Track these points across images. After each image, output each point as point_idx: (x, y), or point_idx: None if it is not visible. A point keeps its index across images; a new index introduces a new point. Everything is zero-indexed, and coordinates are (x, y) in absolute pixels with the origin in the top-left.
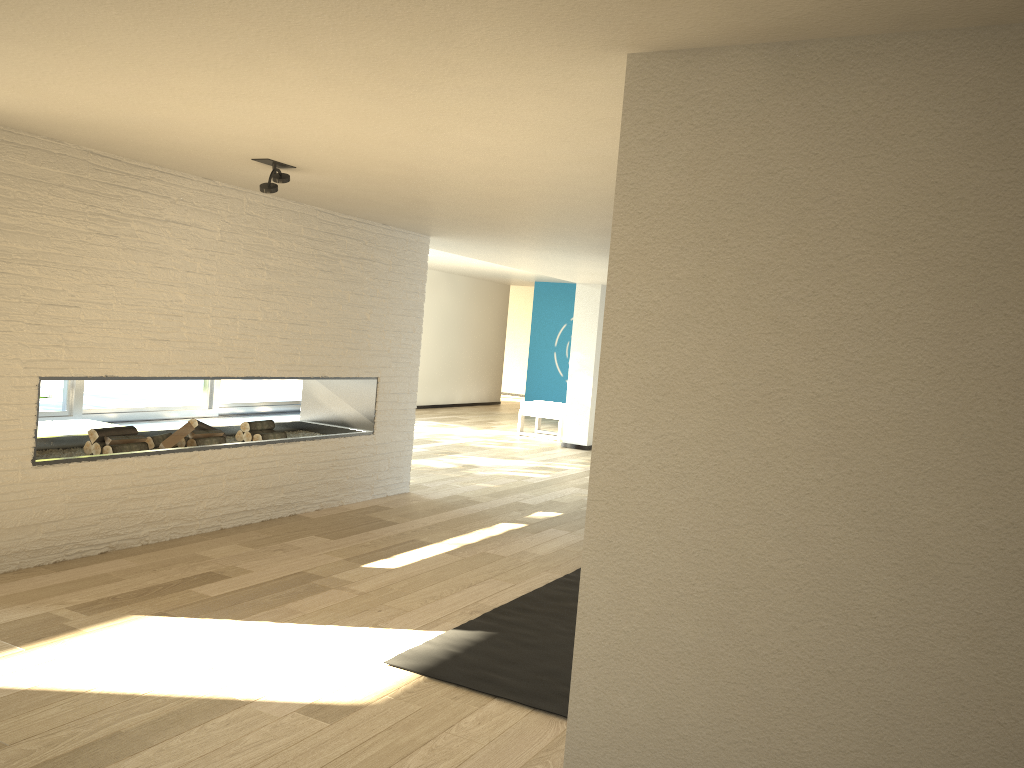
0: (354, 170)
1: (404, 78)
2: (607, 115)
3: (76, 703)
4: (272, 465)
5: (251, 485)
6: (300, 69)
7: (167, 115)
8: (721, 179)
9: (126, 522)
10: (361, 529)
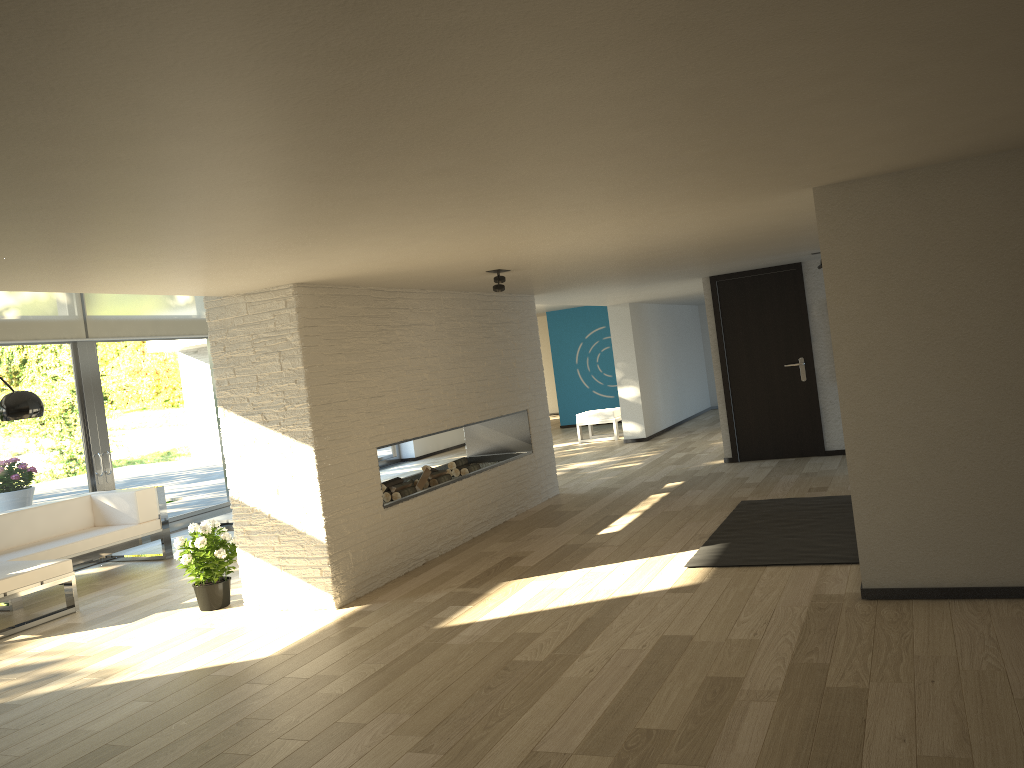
0: (551, 264)
1: (669, 216)
2: (770, 210)
3: (545, 615)
4: (488, 486)
5: (481, 503)
6: (611, 223)
7: (475, 258)
8: (879, 242)
9: (429, 540)
10: (563, 518)
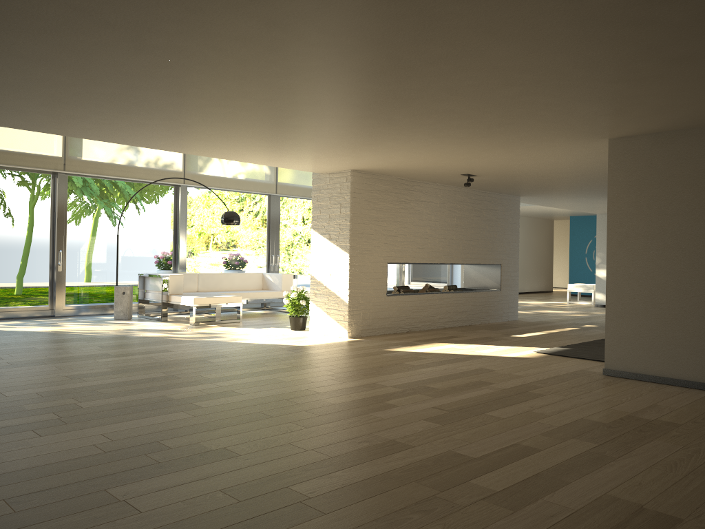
0: (500, 174)
1: (534, 149)
2: (604, 151)
3: (438, 354)
4: (461, 302)
5: (454, 310)
6: (501, 150)
7: (442, 165)
8: (640, 173)
9: (413, 320)
10: (503, 328)
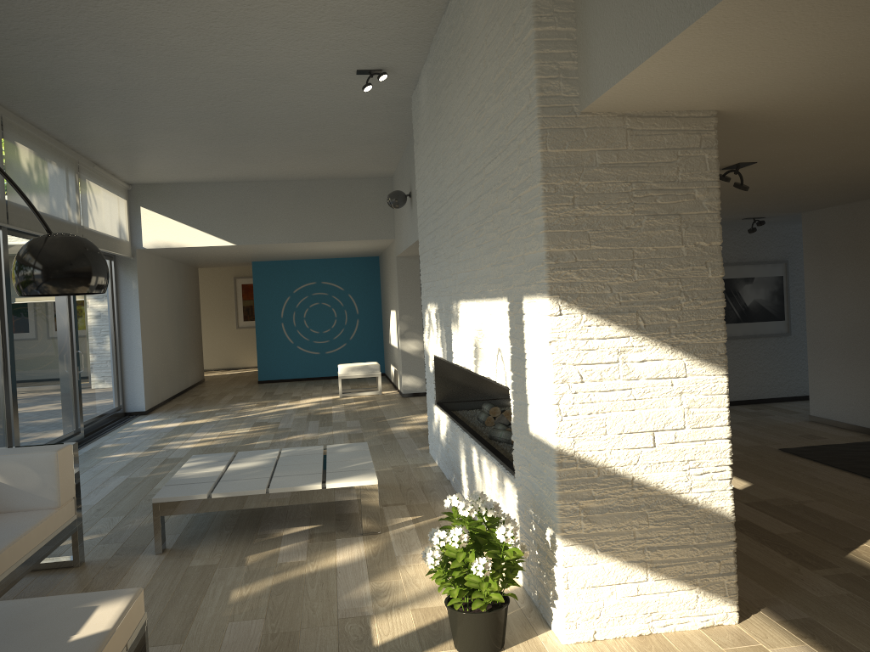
0: (774, 170)
1: None
2: None
3: None
4: None
5: None
6: None
7: None
8: None
9: None
10: None
